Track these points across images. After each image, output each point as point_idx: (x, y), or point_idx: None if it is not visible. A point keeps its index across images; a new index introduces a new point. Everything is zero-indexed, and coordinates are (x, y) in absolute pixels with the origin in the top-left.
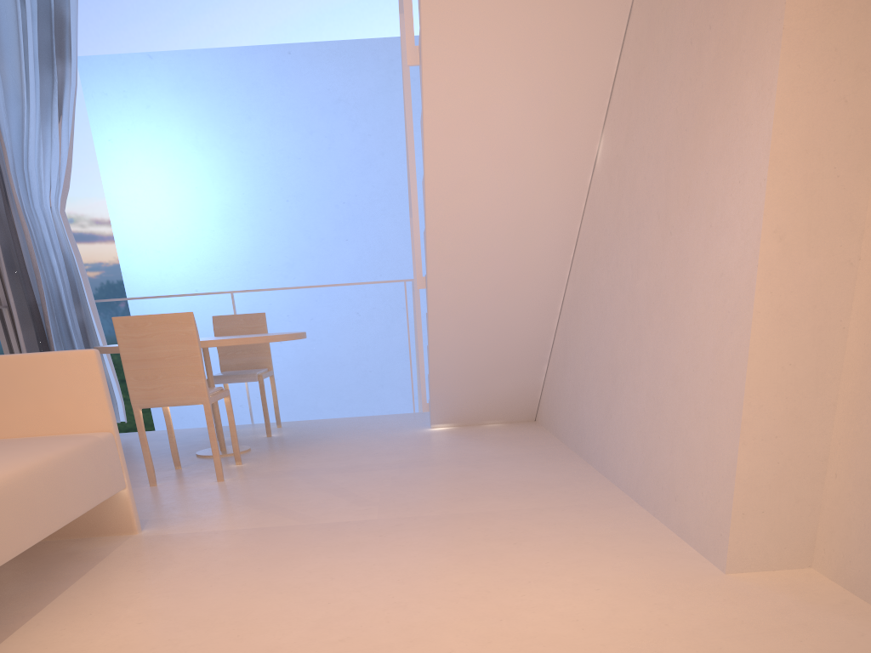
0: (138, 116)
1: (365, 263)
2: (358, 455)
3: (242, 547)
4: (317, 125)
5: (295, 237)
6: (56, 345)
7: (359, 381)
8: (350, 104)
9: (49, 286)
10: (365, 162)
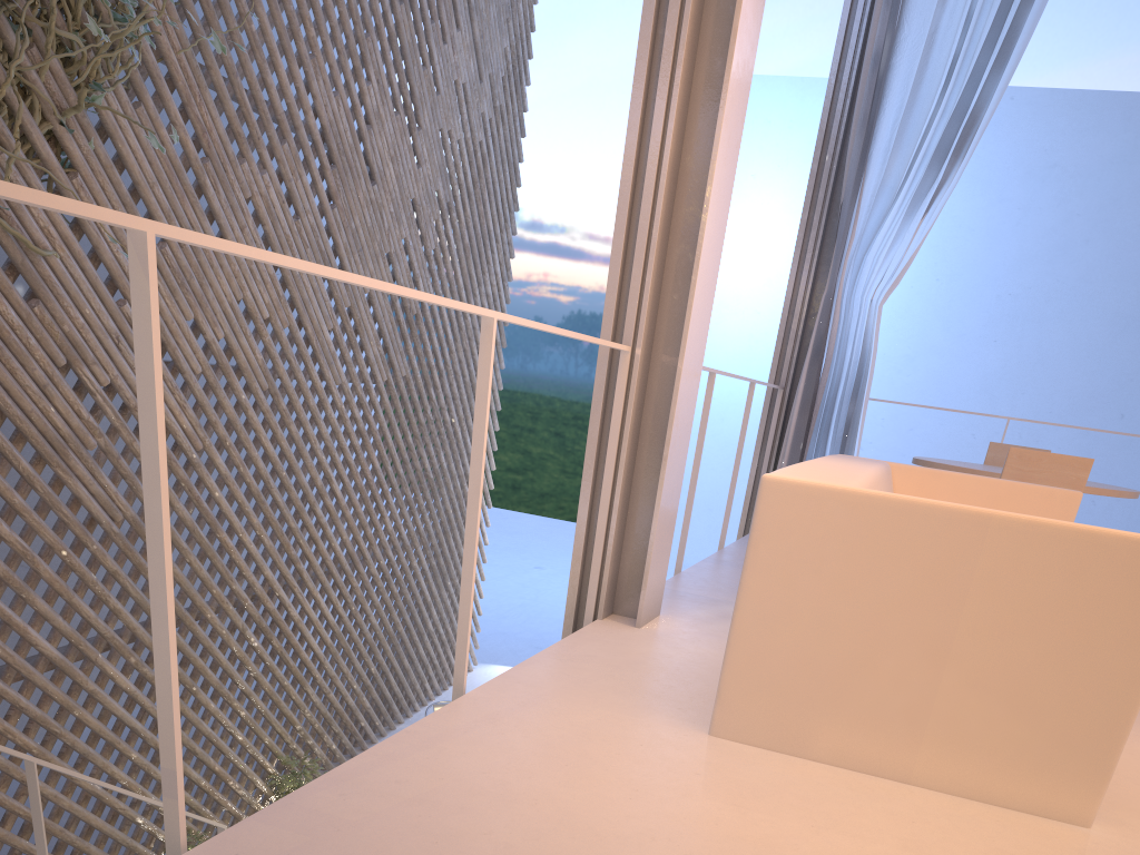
0: (795, 151)
1: (1007, 374)
2: None
3: None
4: (1013, 192)
5: (929, 326)
6: (812, 435)
7: None
8: (1067, 171)
9: (832, 377)
10: (1058, 248)
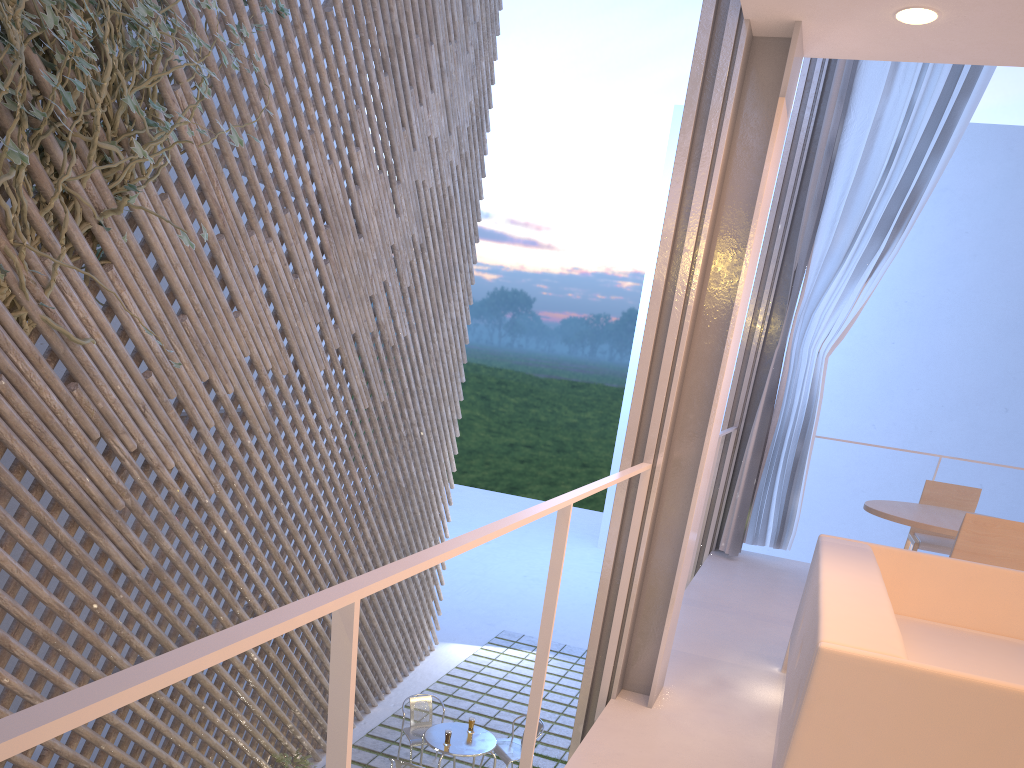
0: None
1: (904, 372)
2: None
3: None
4: None
5: None
6: (763, 470)
7: (845, 499)
8: (956, 194)
9: (782, 419)
10: (949, 262)
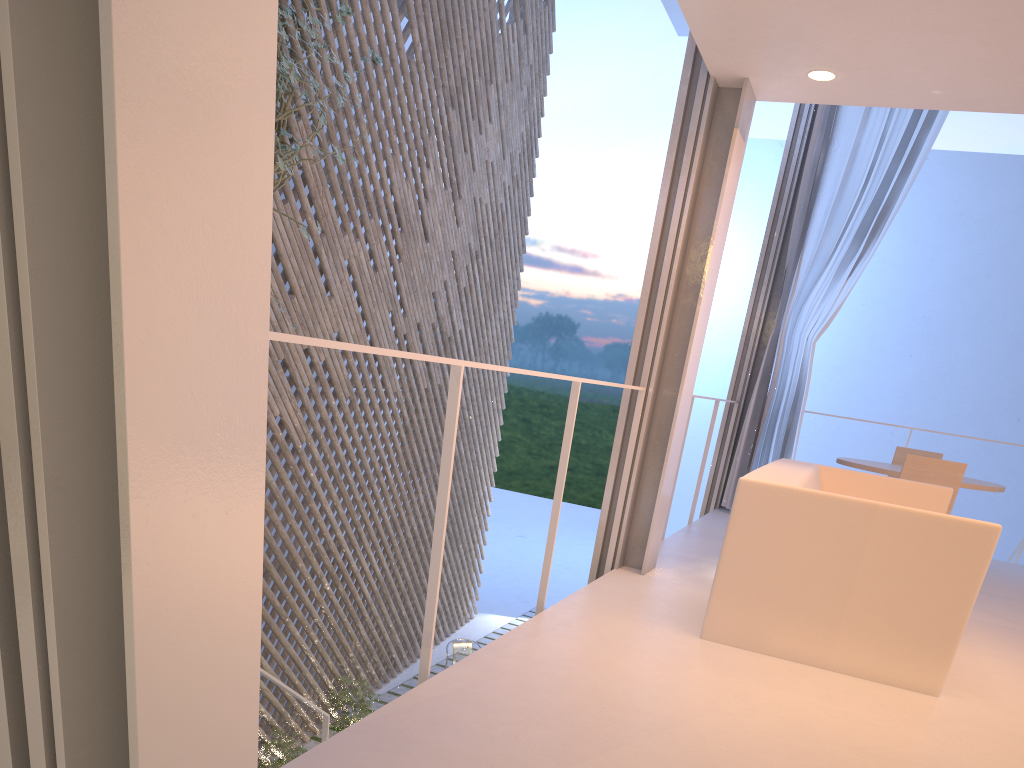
0: (745, 198)
1: (921, 383)
2: (1020, 592)
3: (1006, 634)
4: (927, 234)
5: (855, 342)
6: (760, 438)
7: None
8: (972, 218)
9: (776, 394)
10: (964, 281)
